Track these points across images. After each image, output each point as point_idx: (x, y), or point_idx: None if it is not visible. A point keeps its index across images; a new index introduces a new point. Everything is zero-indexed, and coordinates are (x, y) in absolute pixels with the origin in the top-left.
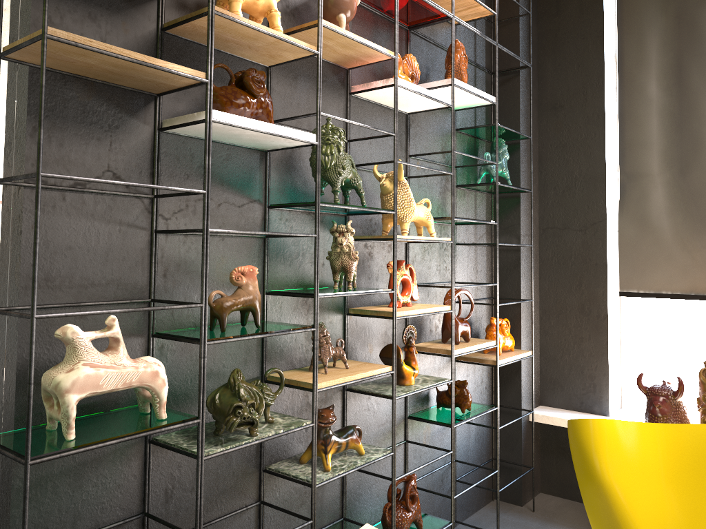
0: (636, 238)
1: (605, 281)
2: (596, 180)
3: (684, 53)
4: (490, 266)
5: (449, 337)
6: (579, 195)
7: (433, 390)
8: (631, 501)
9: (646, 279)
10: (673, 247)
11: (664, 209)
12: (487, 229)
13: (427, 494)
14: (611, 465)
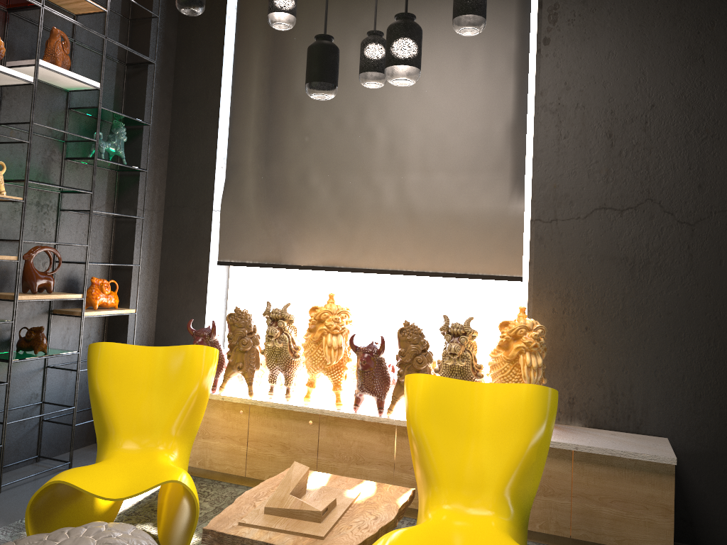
0: (232, 217)
1: (209, 252)
2: (209, 167)
3: (275, 68)
4: (110, 235)
5: (27, 287)
6: (196, 178)
7: (17, 336)
8: (116, 404)
9: (236, 251)
10: (255, 225)
11: (253, 194)
12: (108, 201)
13: (0, 429)
14: (105, 377)
